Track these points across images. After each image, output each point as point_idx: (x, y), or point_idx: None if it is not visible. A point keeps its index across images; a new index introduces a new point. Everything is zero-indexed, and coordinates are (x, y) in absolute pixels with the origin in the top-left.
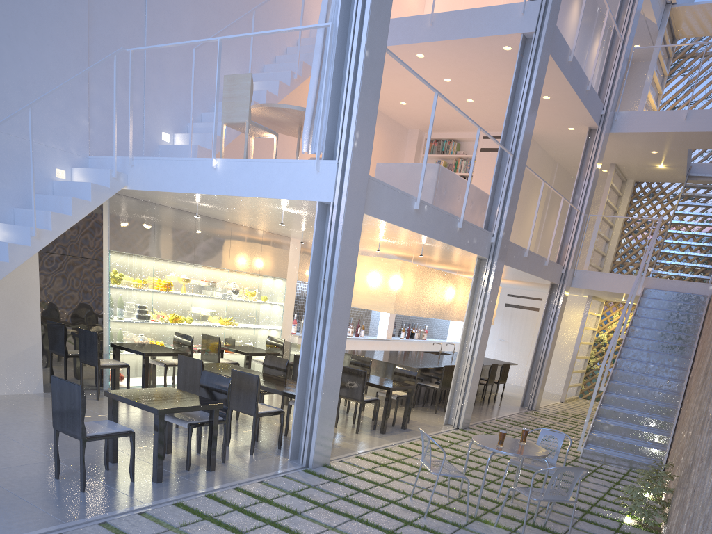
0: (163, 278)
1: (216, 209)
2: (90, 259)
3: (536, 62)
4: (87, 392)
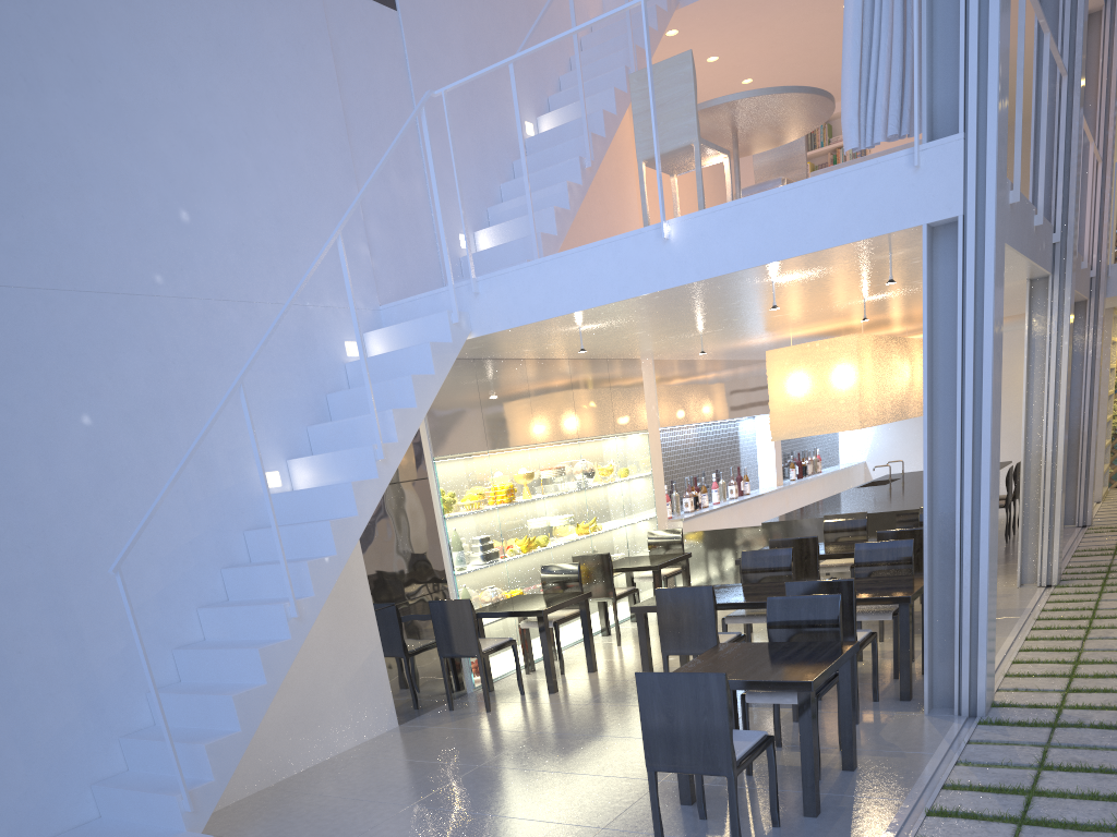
0: (505, 481)
1: (597, 331)
2: (413, 481)
3: None
4: (454, 705)
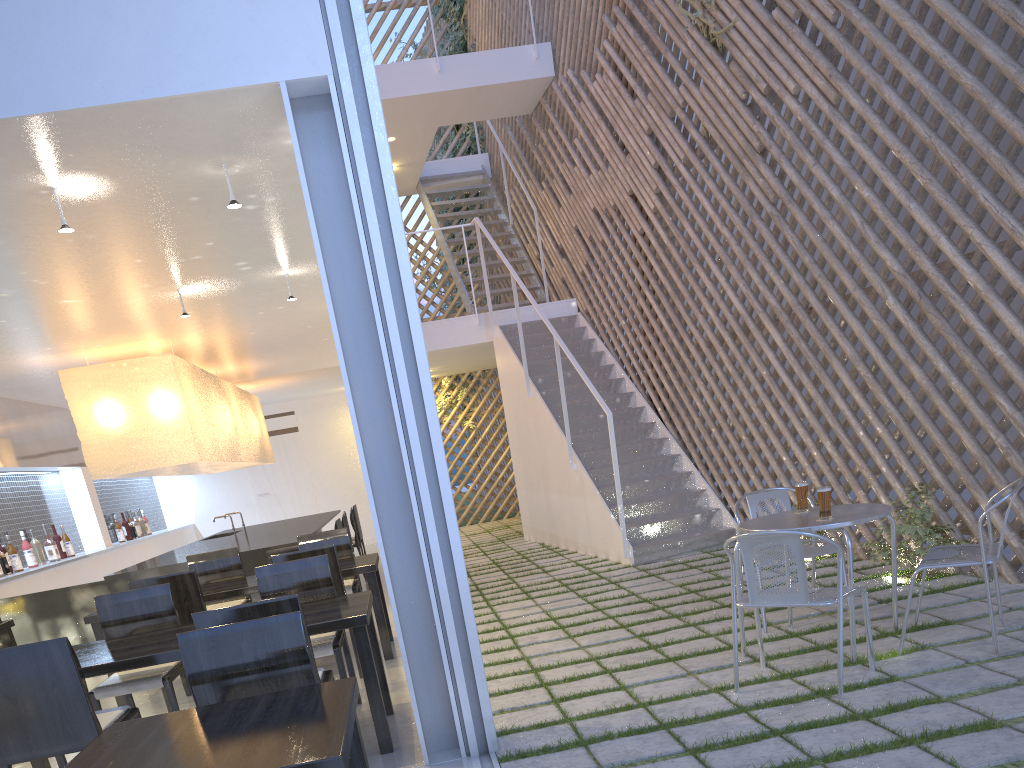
0: None
1: None
2: None
3: None
4: None
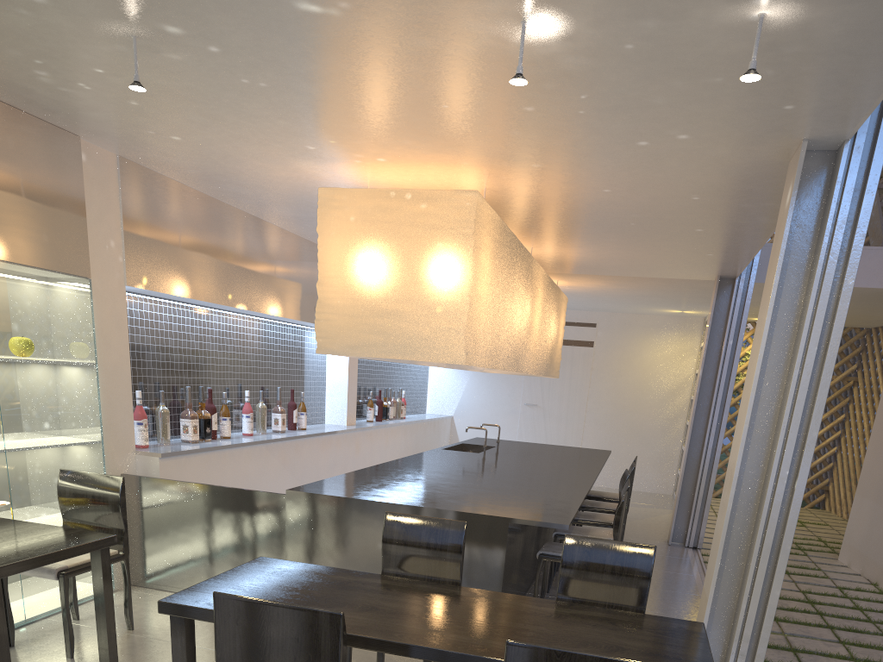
0: None
1: None
2: None
3: None
4: None
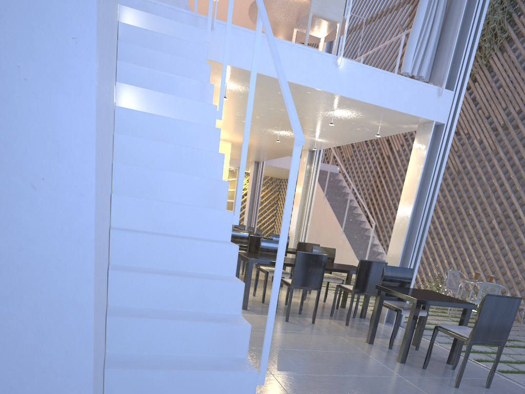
0: None
1: None
2: None
3: (346, 7)
4: None
